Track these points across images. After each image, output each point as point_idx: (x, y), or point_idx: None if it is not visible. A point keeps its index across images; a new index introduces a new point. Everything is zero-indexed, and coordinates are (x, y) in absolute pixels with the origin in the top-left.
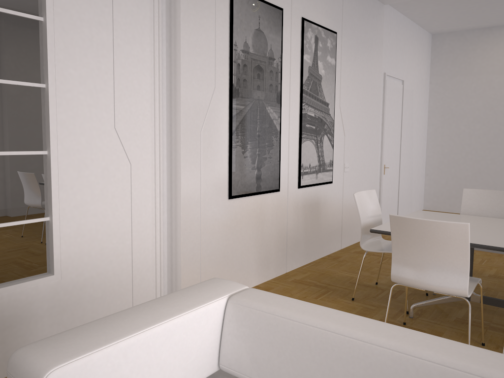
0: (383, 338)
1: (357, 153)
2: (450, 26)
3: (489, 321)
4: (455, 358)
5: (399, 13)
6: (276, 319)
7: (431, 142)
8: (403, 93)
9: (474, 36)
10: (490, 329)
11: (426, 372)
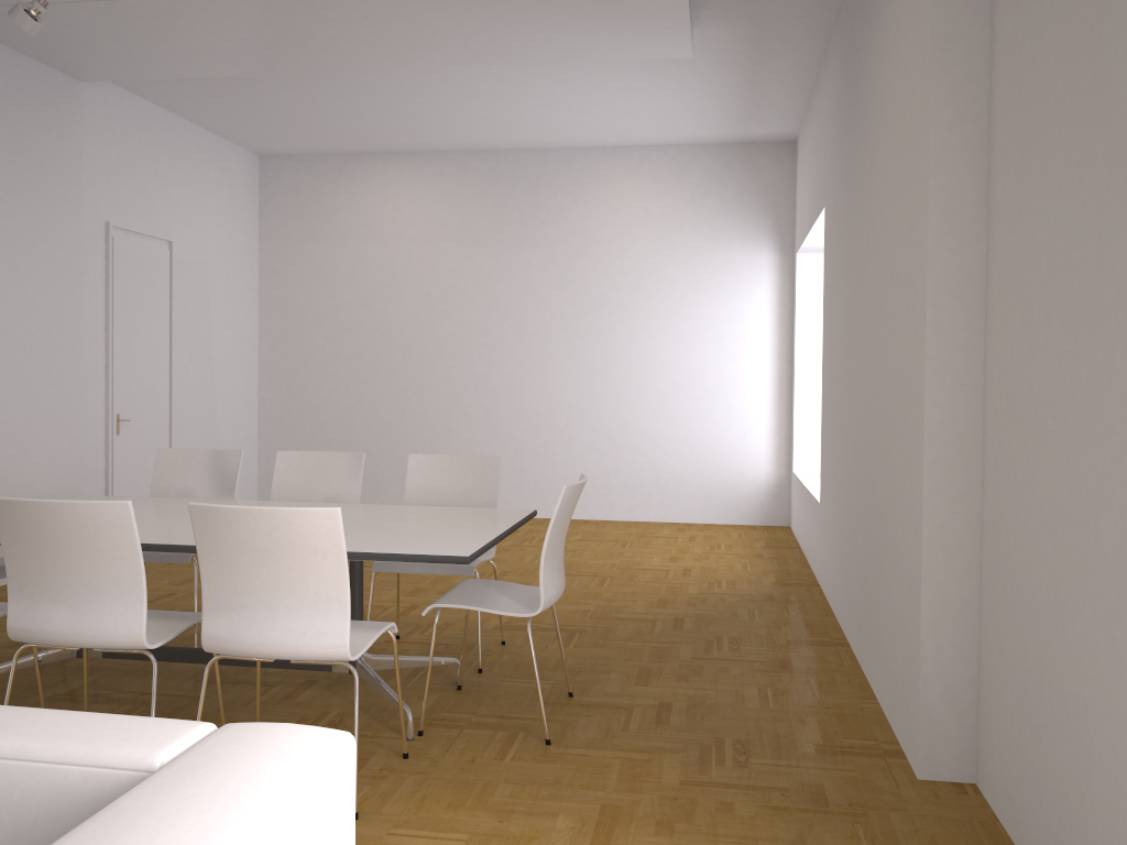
0: None
1: (4, 387)
2: (282, 143)
3: (119, 689)
4: None
5: (150, 103)
6: None
7: (267, 370)
8: (172, 268)
9: (334, 168)
10: (102, 701)
11: None
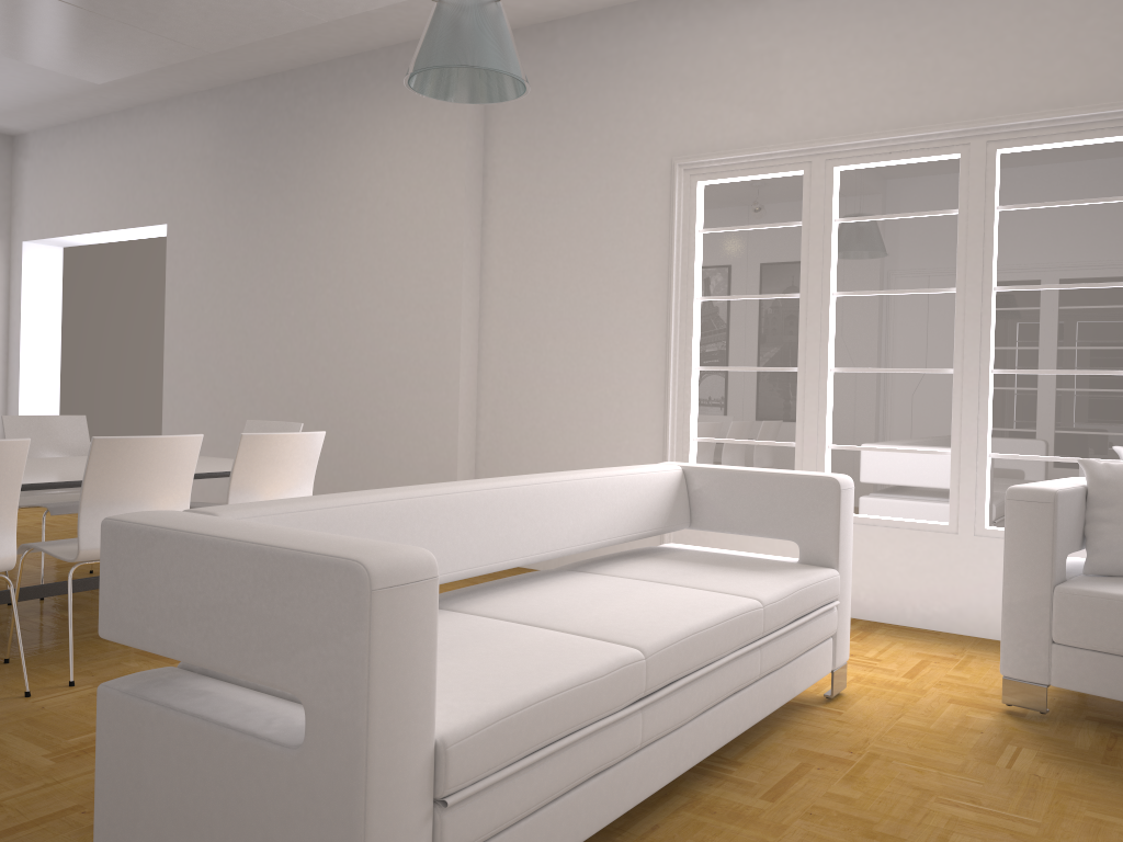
0: (388, 493)
1: None
2: None
3: None
4: (432, 488)
5: None
6: (296, 516)
7: None
8: None
9: None
10: None
11: (428, 506)
